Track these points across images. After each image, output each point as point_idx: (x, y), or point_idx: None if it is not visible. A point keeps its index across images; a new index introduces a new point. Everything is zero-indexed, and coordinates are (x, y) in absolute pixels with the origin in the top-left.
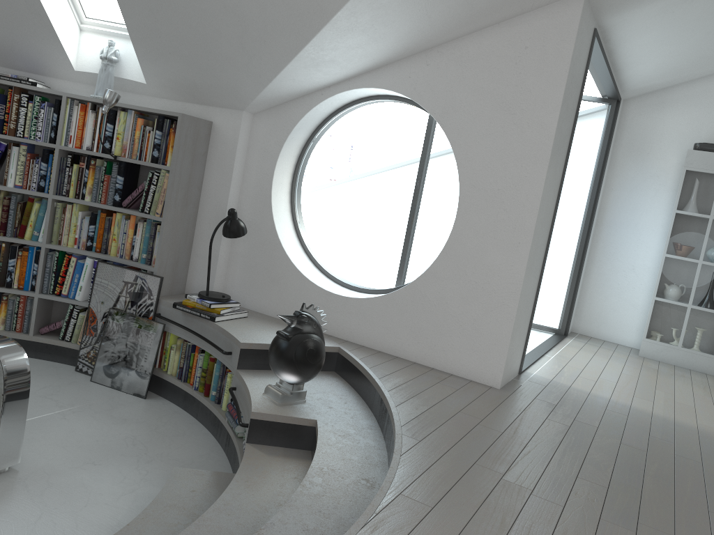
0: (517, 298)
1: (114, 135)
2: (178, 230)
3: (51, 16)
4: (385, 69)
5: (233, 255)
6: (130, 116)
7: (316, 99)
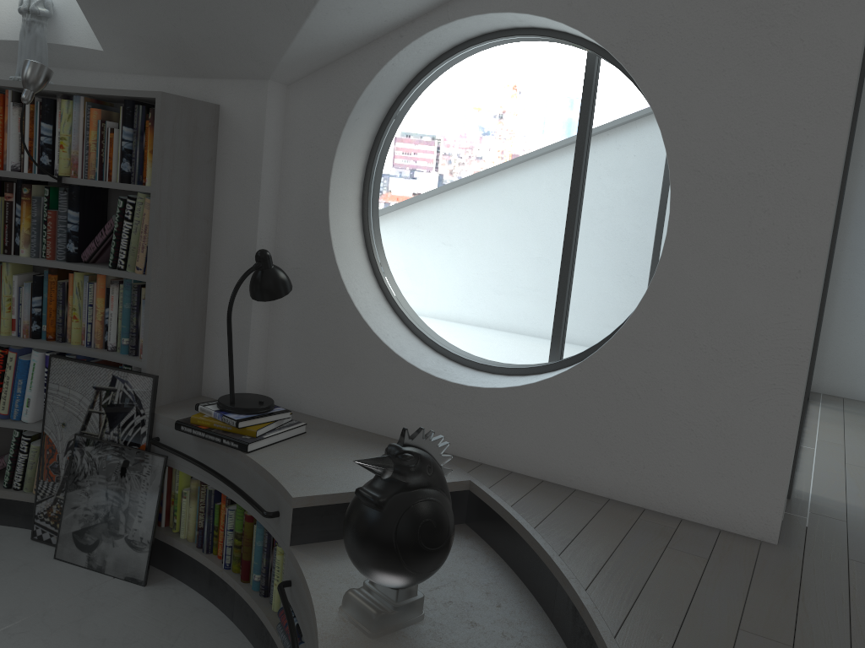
0: (801, 376)
1: (56, 142)
2: (177, 293)
3: None
4: None
5: (276, 326)
6: (77, 107)
7: (392, 46)
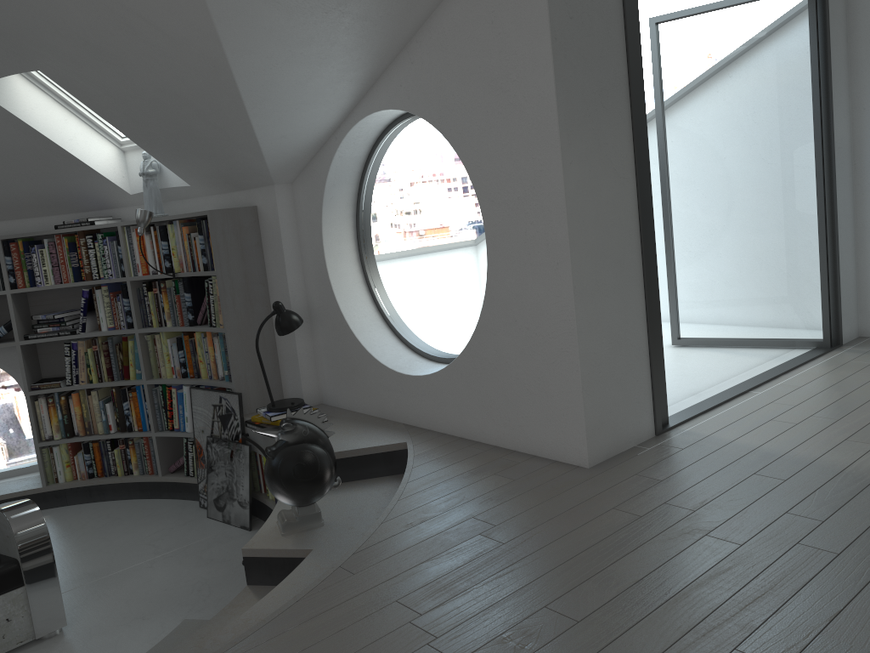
0: (574, 340)
1: (171, 251)
2: (249, 336)
3: (76, 152)
4: (378, 85)
5: (317, 349)
6: (175, 228)
7: (333, 145)
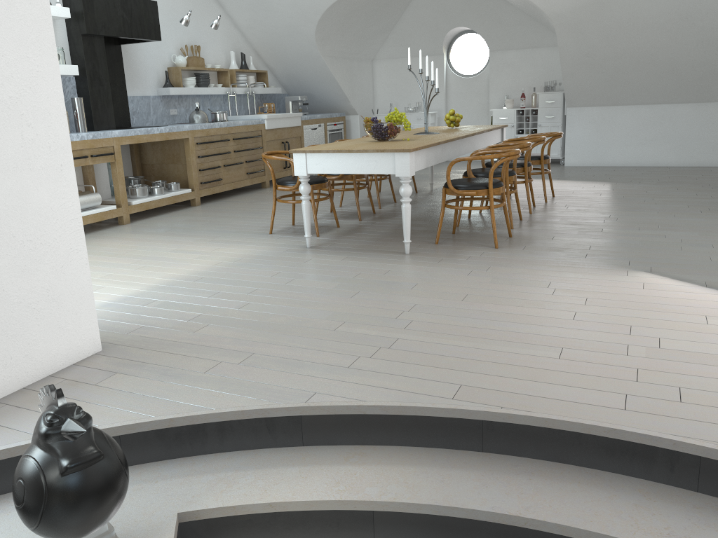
0: (83, 235)
1: None
2: None
3: None
4: None
5: None
6: None
7: None
